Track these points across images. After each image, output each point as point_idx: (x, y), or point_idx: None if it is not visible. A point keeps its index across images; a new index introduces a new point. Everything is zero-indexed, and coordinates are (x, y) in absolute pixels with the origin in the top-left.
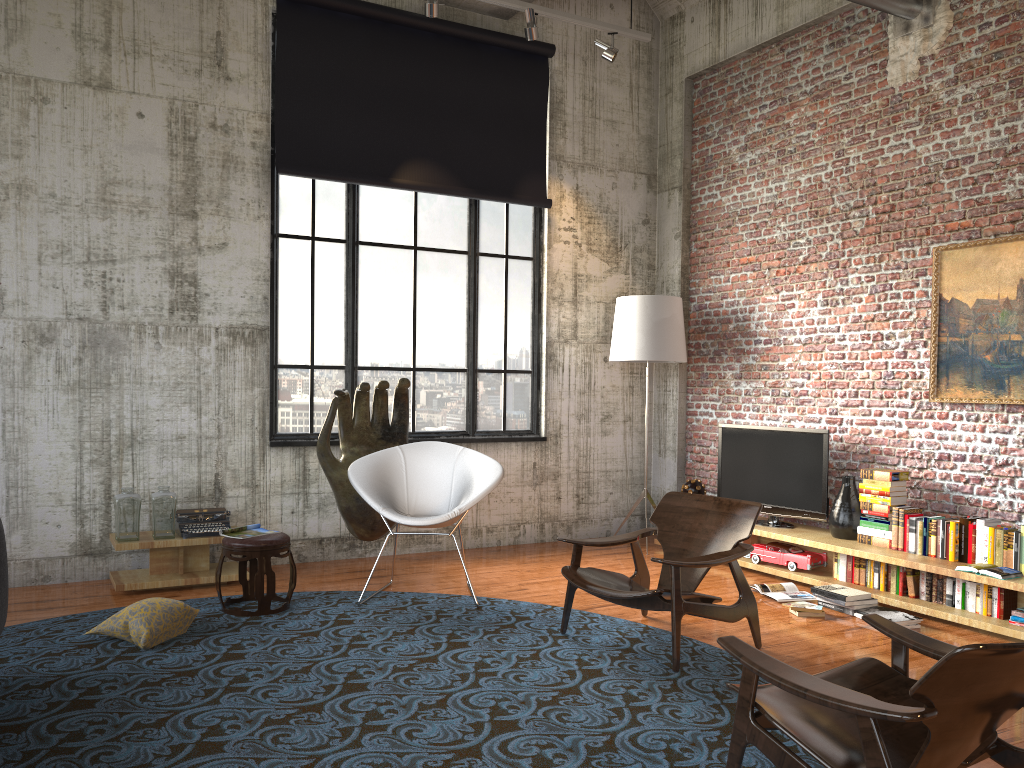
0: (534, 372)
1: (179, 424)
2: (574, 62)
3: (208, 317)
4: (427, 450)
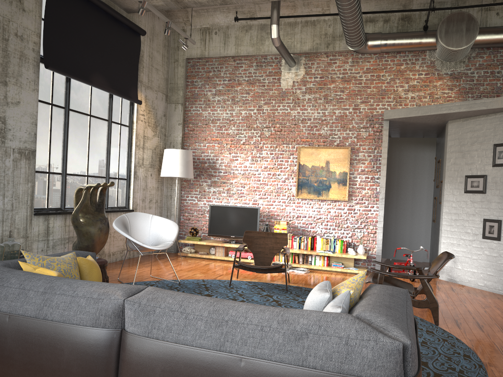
0: (127, 179)
1: None
2: (147, 39)
3: (10, 142)
4: (136, 216)
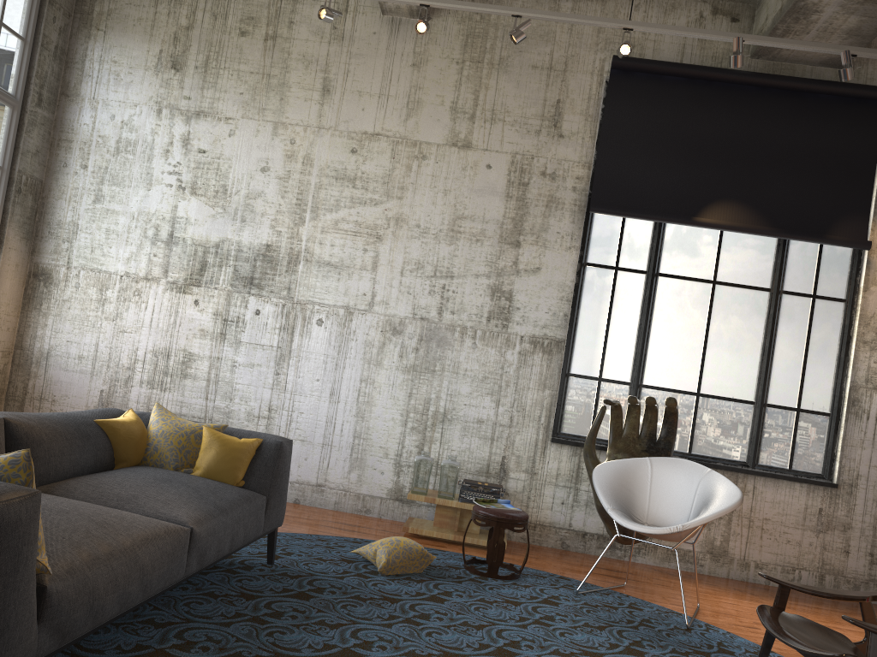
0: (833, 415)
1: (480, 410)
2: None
3: (516, 326)
4: (675, 466)
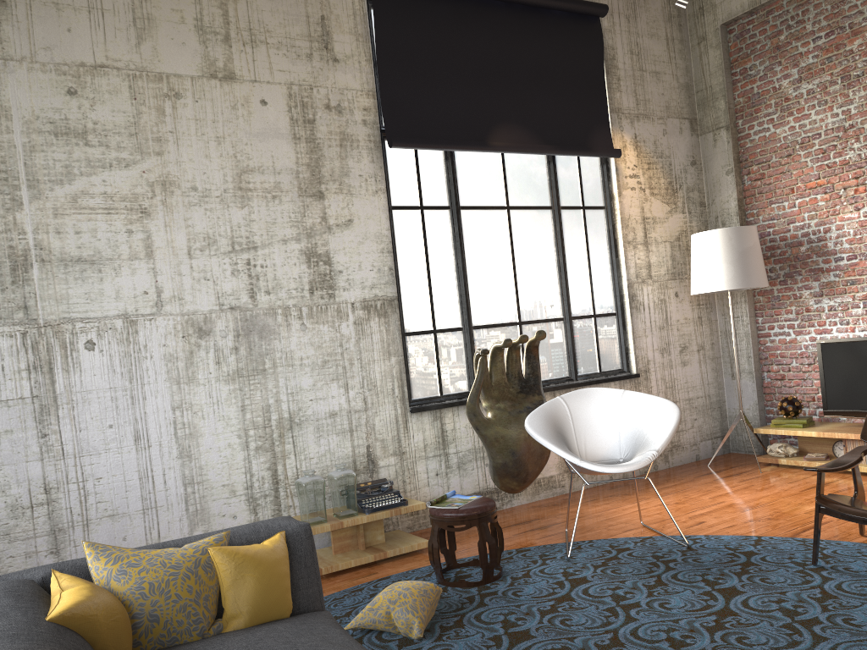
0: (618, 314)
1: (330, 401)
2: (619, 20)
3: (343, 293)
4: (587, 397)
